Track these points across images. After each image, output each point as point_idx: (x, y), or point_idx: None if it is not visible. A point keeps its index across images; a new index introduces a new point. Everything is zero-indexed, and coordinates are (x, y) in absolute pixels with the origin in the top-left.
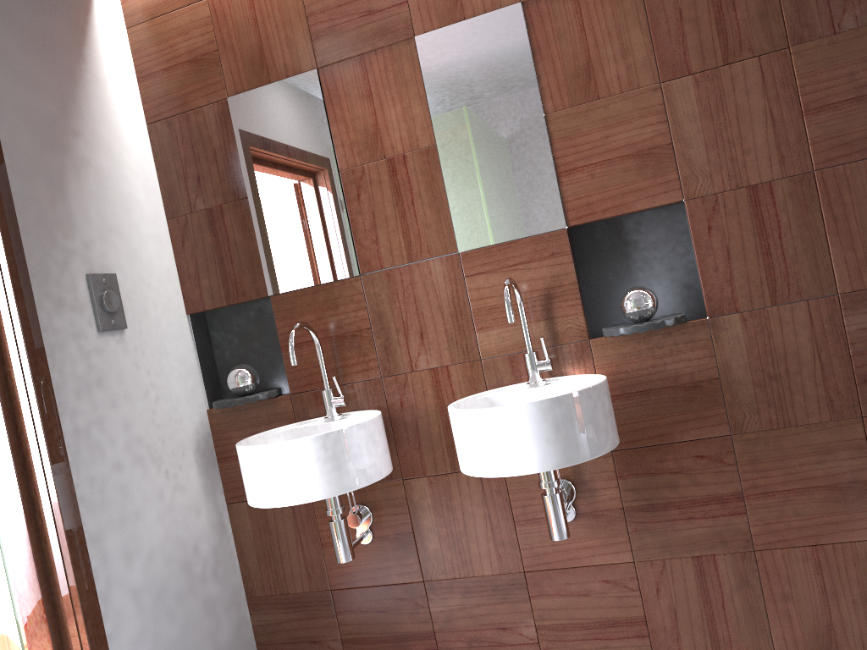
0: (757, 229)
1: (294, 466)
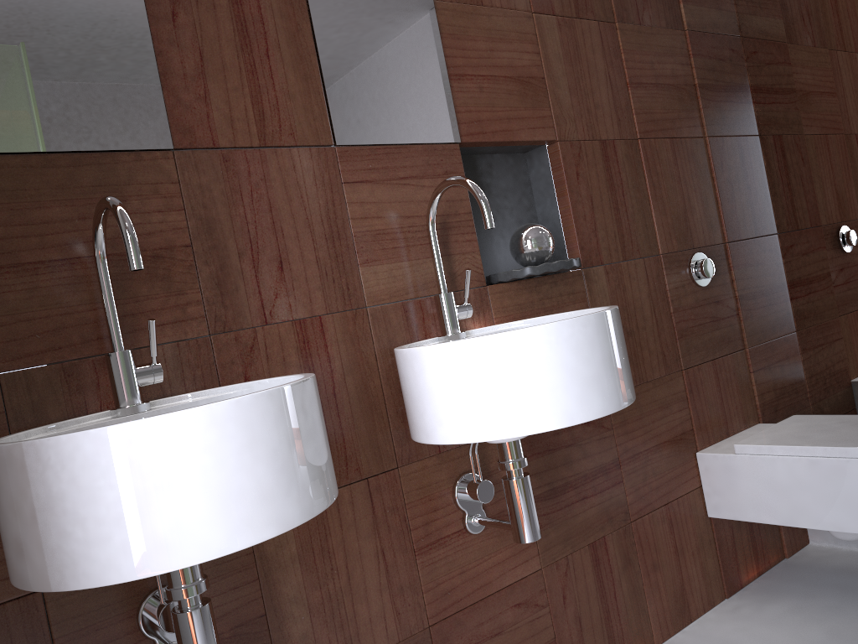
0: (608, 184)
1: (262, 452)
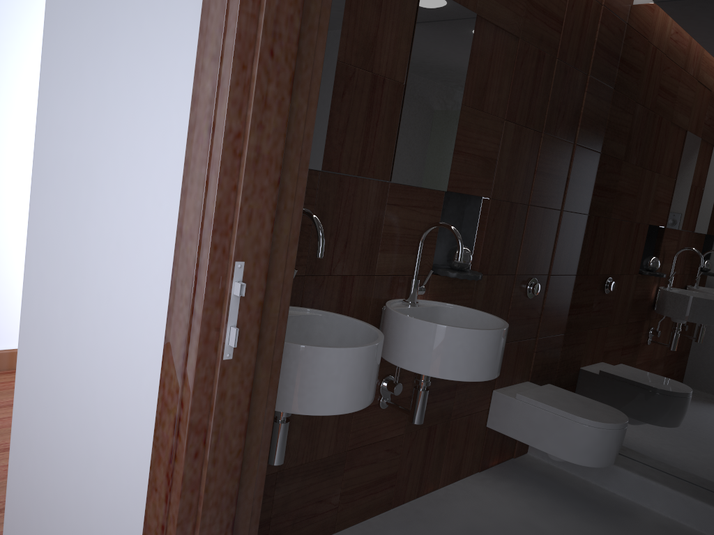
0: (506, 228)
1: (368, 371)
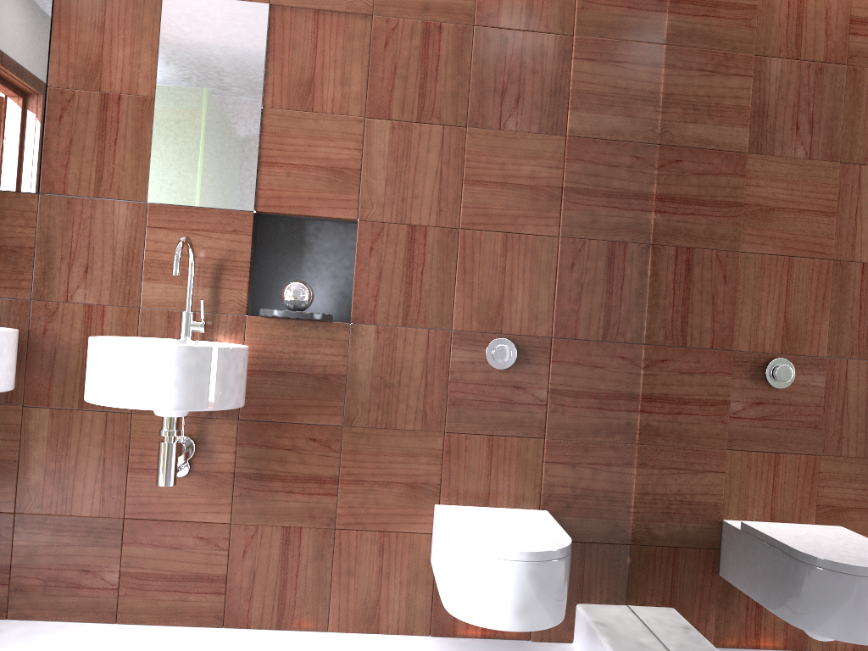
0: (407, 261)
1: None
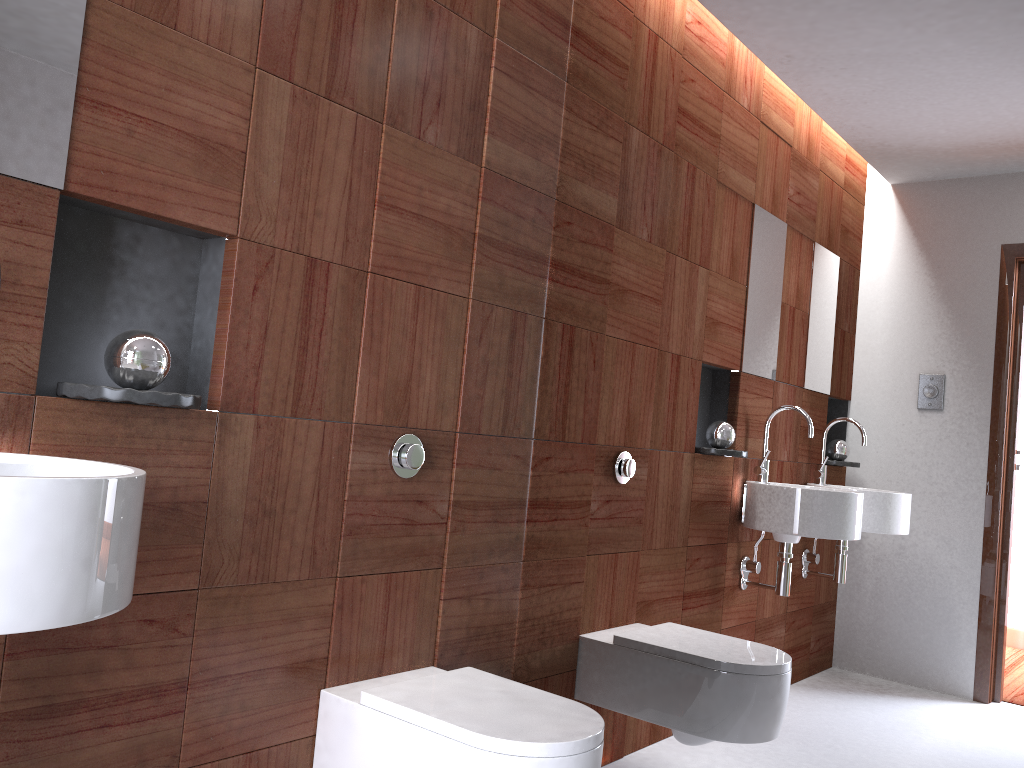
0: (302, 314)
1: None
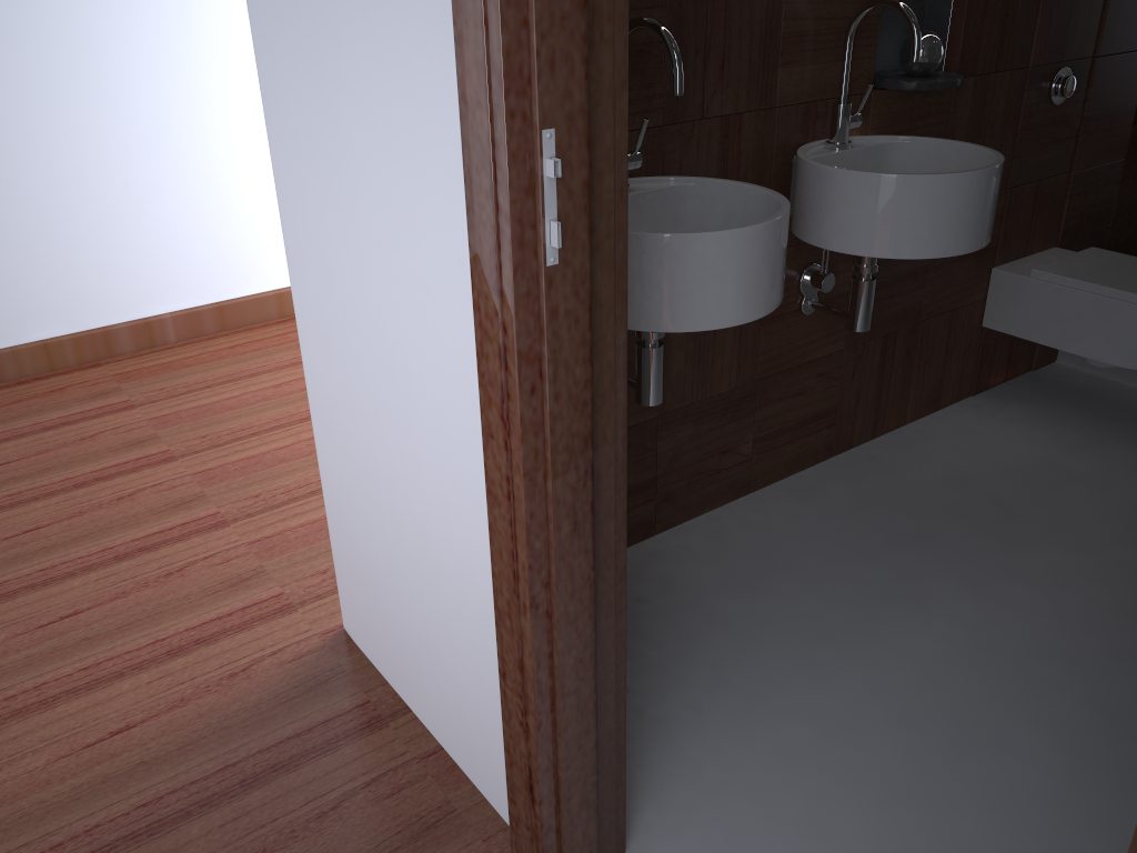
0: None
1: (768, 260)
